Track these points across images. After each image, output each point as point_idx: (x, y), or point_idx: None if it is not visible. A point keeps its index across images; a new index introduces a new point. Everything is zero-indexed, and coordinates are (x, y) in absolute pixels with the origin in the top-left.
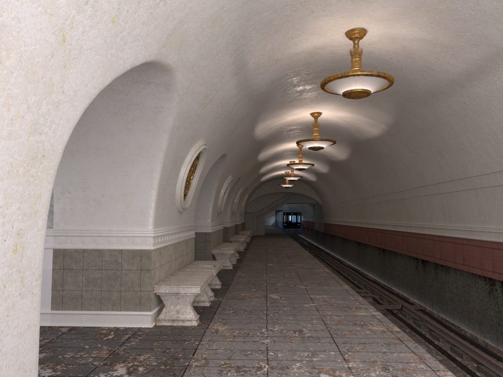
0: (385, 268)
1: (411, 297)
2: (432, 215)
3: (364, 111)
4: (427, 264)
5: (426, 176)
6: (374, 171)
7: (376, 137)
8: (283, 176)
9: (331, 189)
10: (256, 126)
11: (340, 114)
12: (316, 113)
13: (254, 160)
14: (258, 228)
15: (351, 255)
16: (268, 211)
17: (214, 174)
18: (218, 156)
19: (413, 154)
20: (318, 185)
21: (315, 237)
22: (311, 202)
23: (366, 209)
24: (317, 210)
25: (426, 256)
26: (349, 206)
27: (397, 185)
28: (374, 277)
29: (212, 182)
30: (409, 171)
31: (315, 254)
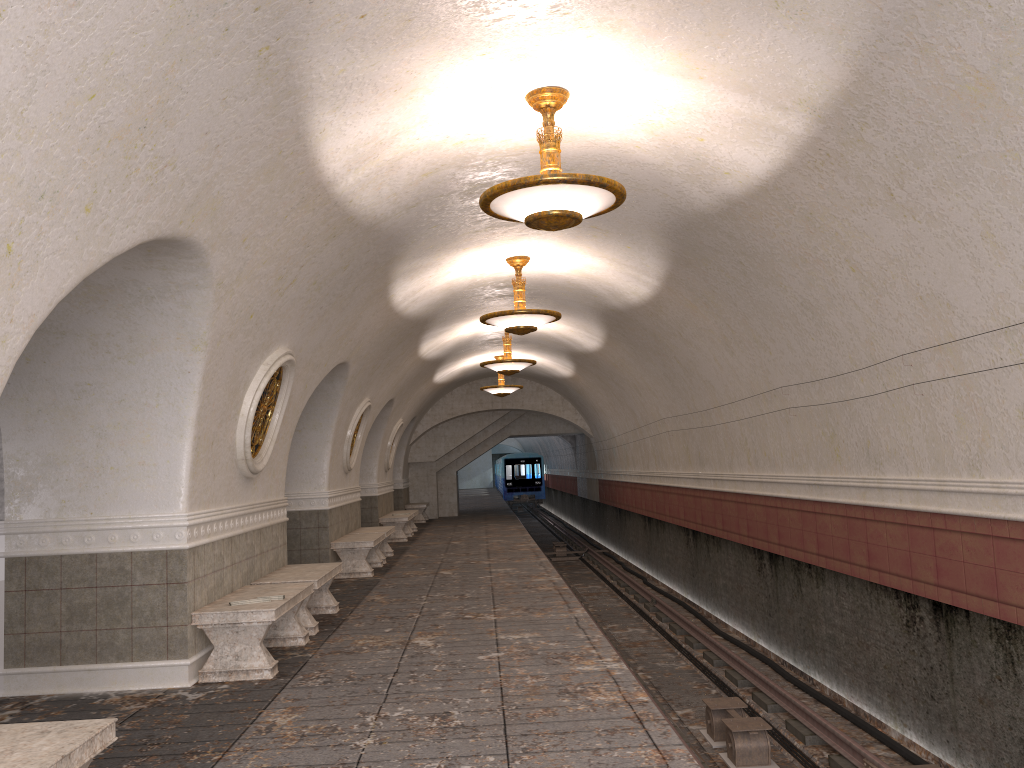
0: (784, 611)
1: (891, 719)
2: (984, 446)
3: (729, 58)
4: (961, 619)
5: (962, 303)
6: (740, 321)
7: (761, 185)
8: (483, 364)
9: (613, 393)
10: (316, 133)
11: (636, 92)
12: (547, 90)
13: (383, 310)
14: (442, 501)
15: (674, 564)
16: (464, 457)
17: (184, 333)
18: (125, 233)
19: (910, 226)
20: (580, 387)
21: (579, 514)
22: (567, 432)
23: (713, 441)
24: (582, 449)
25: (960, 594)
26: (660, 436)
27: (825, 356)
28: (745, 632)
29: (181, 364)
30: (883, 296)
31: (581, 557)
